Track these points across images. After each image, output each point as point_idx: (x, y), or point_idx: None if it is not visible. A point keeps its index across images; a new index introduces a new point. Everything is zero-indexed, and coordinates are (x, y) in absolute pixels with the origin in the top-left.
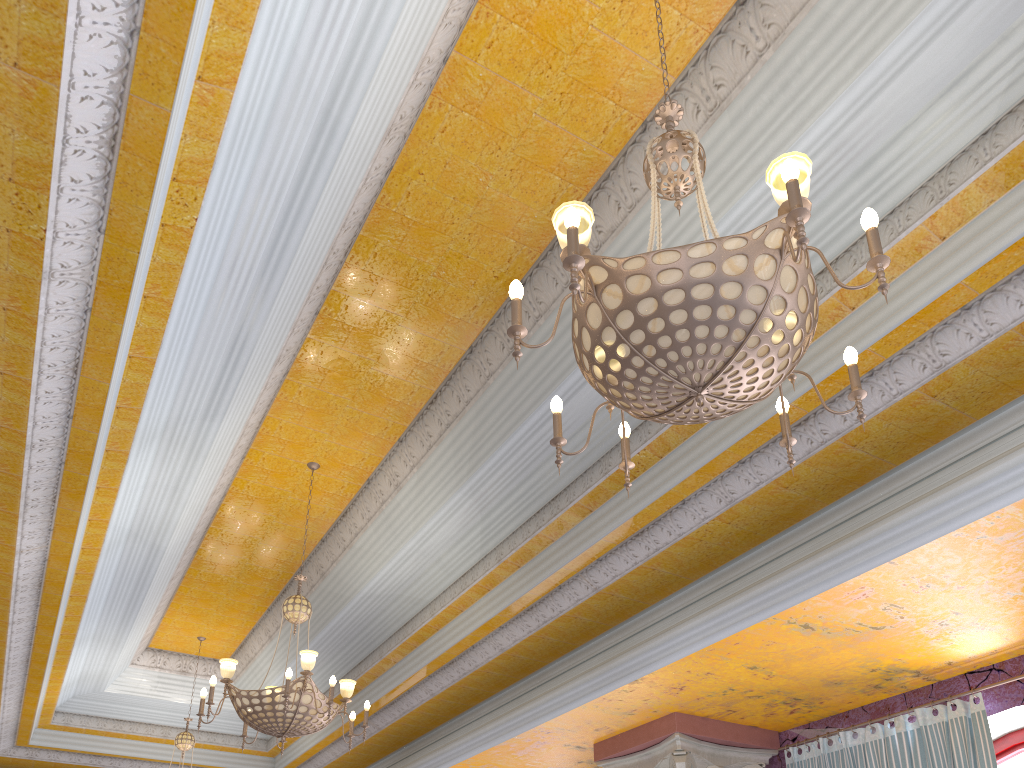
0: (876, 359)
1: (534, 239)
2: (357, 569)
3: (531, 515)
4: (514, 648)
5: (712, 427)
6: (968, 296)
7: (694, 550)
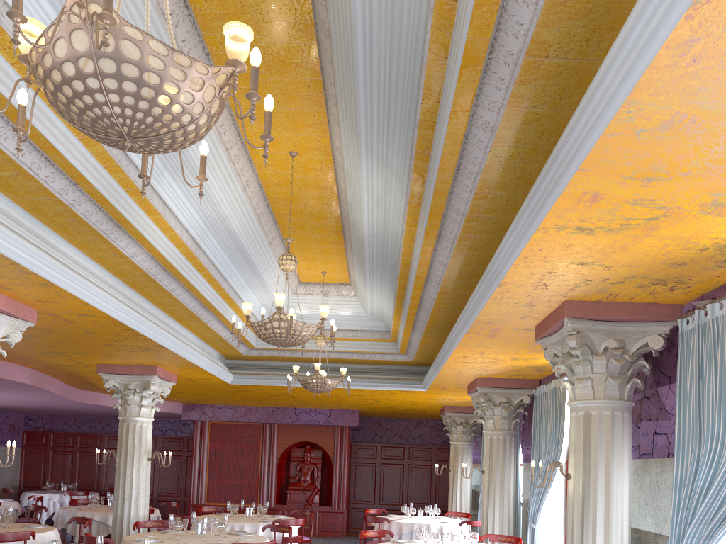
0: None
1: None
2: (356, 218)
3: (409, 163)
4: (451, 263)
5: (449, 69)
6: None
7: (504, 173)
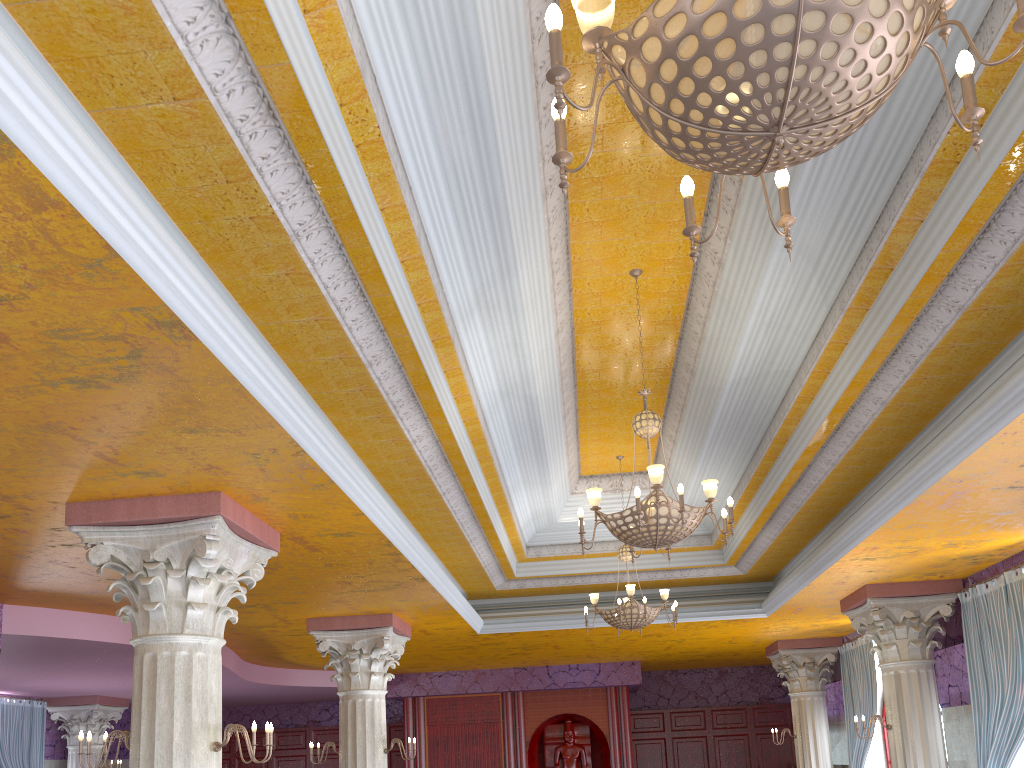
0: None
1: None
2: (716, 359)
3: (861, 248)
4: (896, 398)
5: None
6: None
7: None
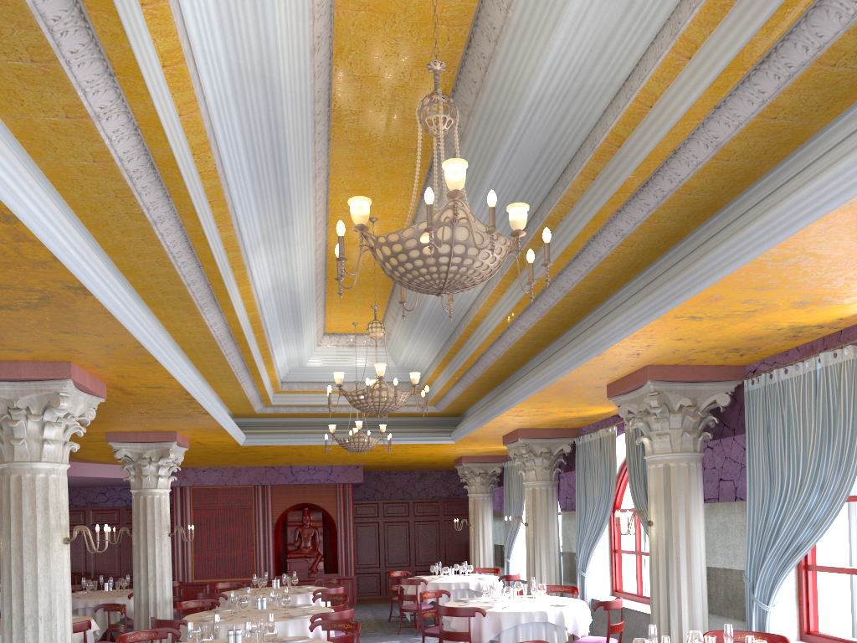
0: (673, 144)
1: (448, 63)
2: None
3: None
4: (533, 328)
5: (594, 187)
6: (714, 100)
7: (618, 263)
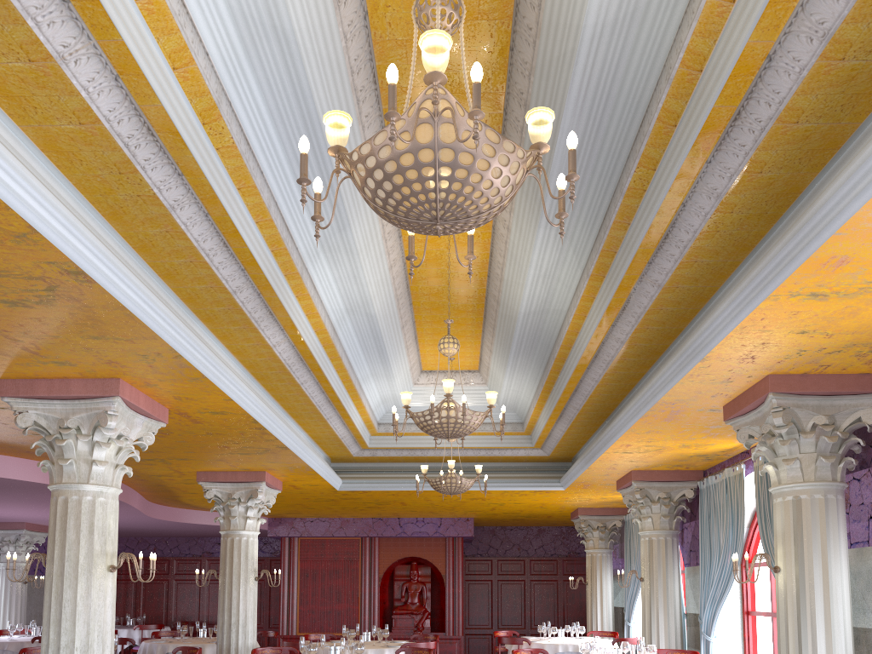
0: (765, 45)
1: (500, 12)
2: (511, 296)
3: (597, 233)
4: (630, 340)
5: (677, 136)
6: None
7: (719, 239)
